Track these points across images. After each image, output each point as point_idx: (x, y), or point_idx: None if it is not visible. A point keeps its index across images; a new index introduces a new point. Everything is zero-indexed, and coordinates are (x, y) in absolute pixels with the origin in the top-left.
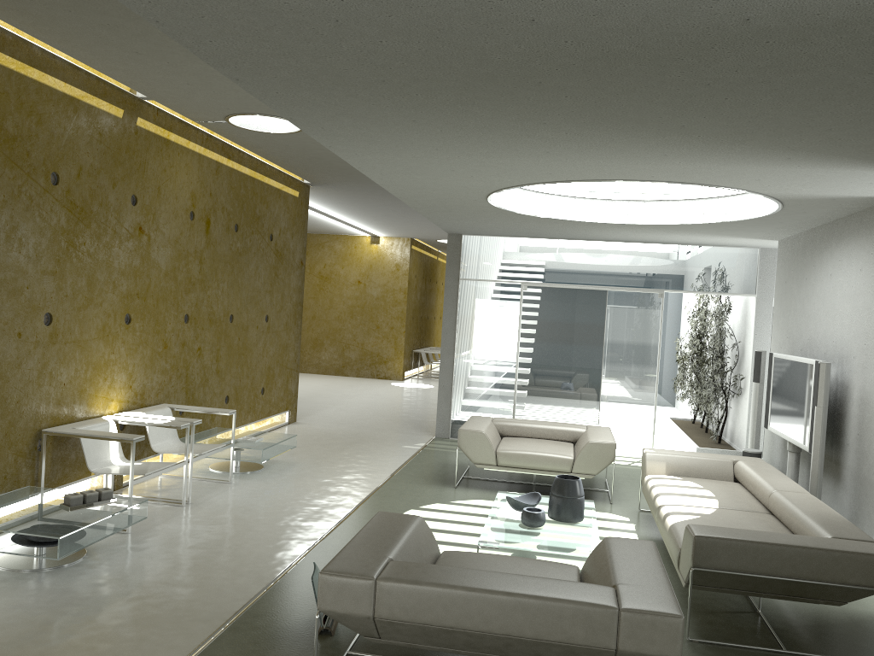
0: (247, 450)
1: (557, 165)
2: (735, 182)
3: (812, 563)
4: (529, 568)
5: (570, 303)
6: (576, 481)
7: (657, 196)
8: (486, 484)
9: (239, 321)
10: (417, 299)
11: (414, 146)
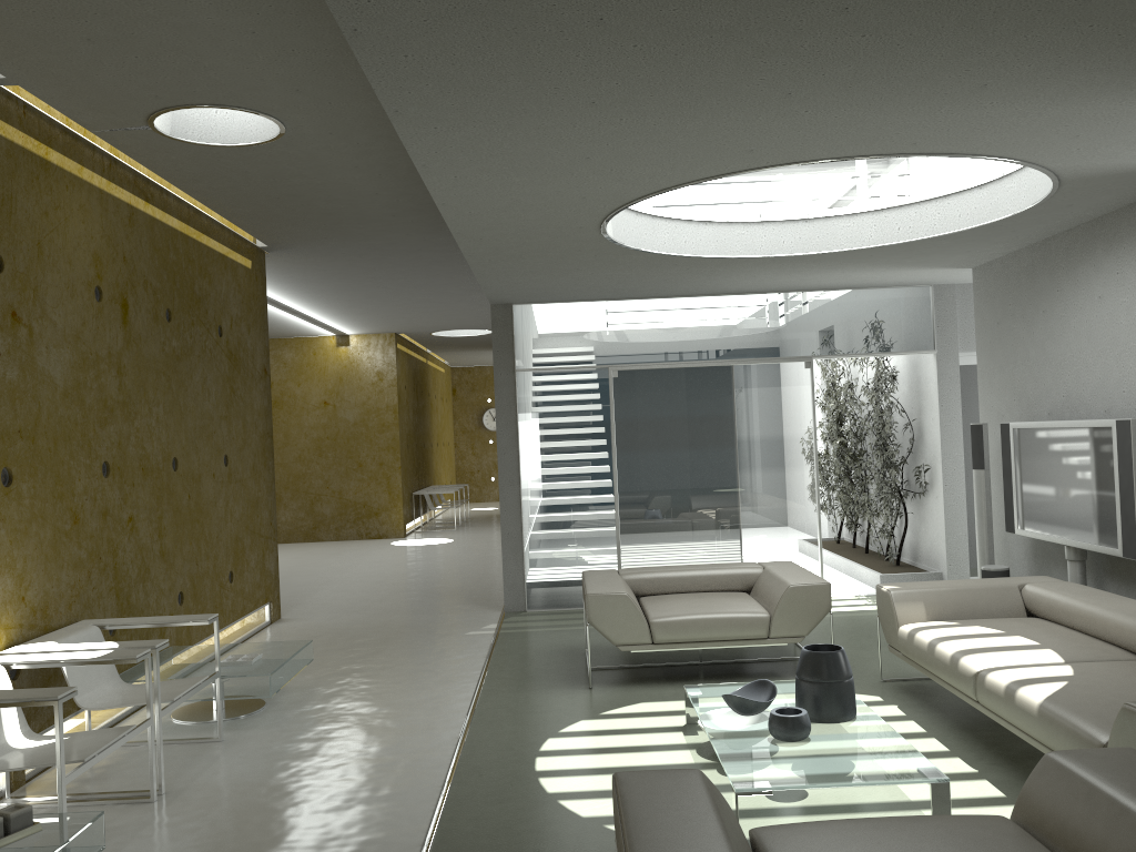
0: (235, 678)
1: (779, 128)
2: (1034, 145)
3: None
4: (946, 840)
5: (683, 389)
6: (840, 652)
7: (825, 211)
8: (633, 675)
9: (187, 468)
10: (410, 419)
11: (556, 97)
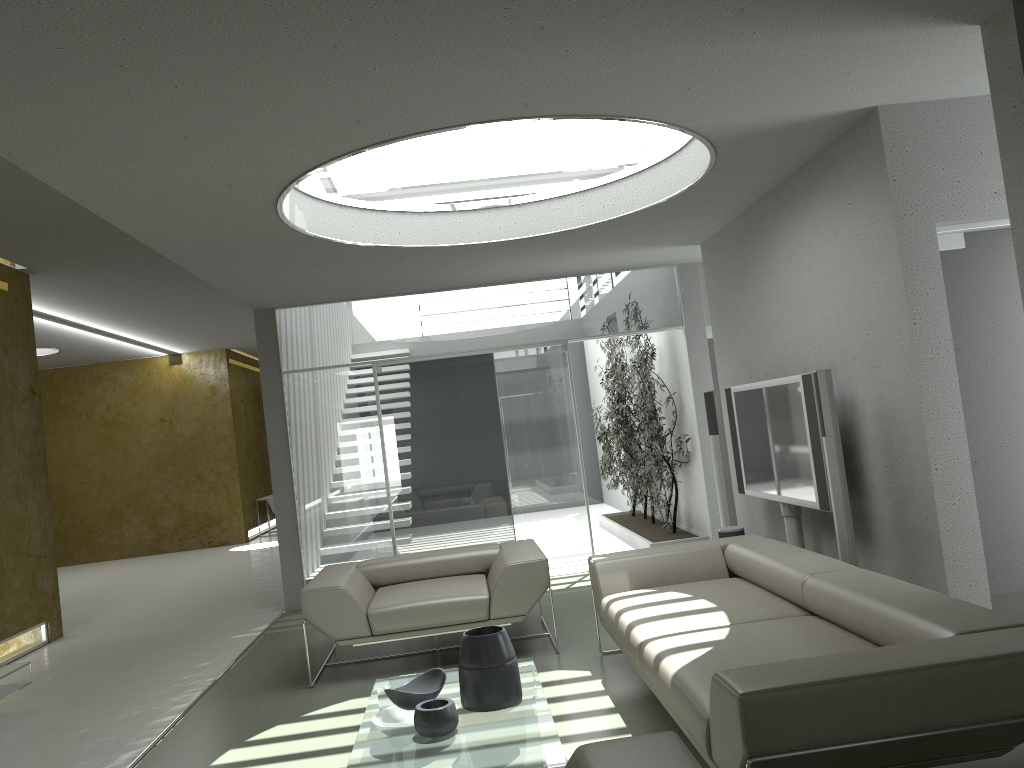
0: None
1: (363, 90)
2: (653, 101)
3: (954, 693)
4: None
5: (446, 379)
6: (498, 634)
7: (536, 196)
8: (363, 669)
9: None
10: (251, 430)
11: (72, 60)
